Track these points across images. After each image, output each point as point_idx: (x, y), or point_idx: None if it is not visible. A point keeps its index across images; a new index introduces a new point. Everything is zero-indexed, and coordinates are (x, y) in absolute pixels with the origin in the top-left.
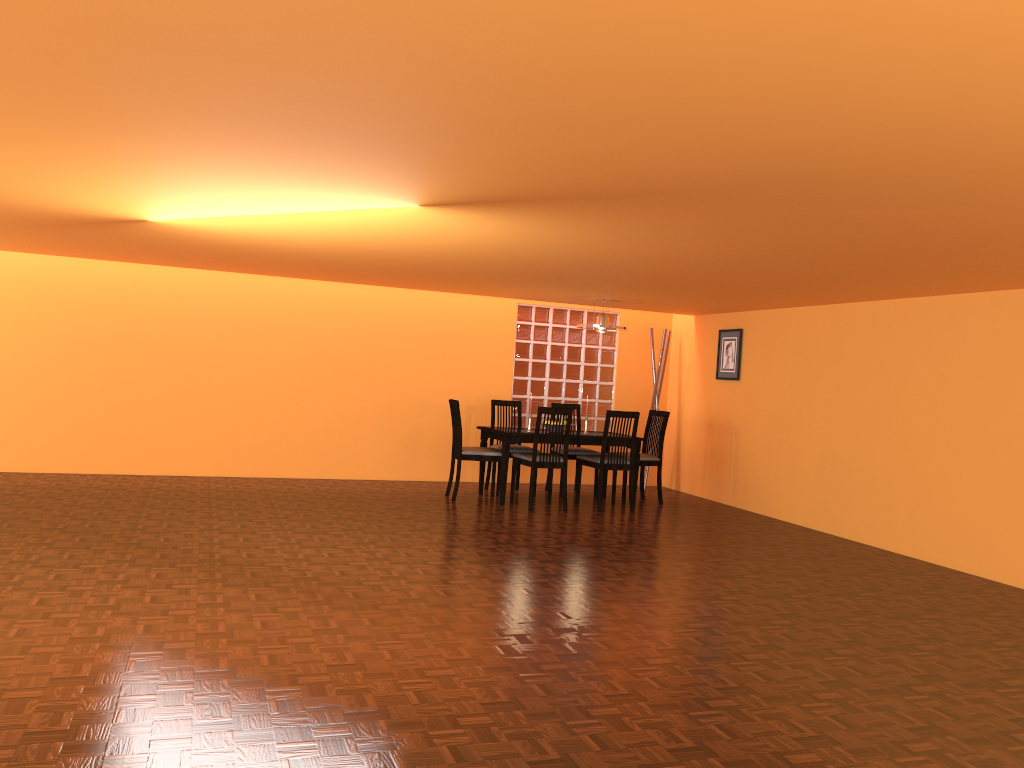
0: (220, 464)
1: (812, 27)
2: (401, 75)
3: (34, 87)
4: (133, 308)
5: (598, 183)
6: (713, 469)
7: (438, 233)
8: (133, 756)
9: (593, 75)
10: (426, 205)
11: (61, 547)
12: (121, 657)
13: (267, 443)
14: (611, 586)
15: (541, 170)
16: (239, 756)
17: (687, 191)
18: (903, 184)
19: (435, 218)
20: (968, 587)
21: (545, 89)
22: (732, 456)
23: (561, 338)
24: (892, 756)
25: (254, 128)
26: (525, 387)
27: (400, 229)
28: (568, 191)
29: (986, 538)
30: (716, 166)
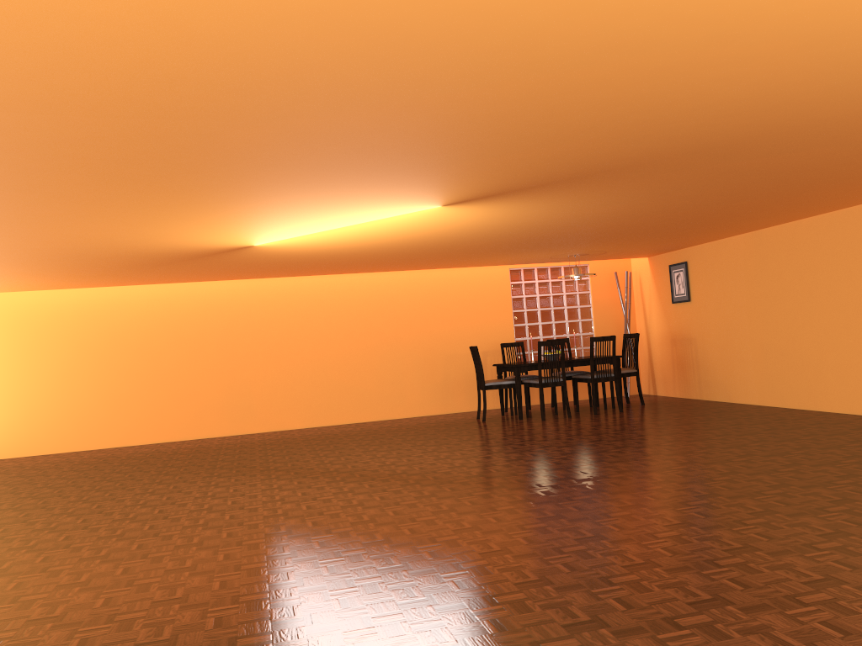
0: (307, 418)
1: (676, 70)
2: (440, 131)
3: (220, 172)
4: (231, 313)
5: (562, 172)
6: (680, 373)
7: (453, 223)
8: (335, 558)
9: (554, 113)
10: (446, 205)
11: (226, 476)
12: (300, 521)
13: (339, 399)
14: (612, 454)
15: (524, 170)
16: (396, 553)
17: (623, 168)
18: (767, 140)
19: (452, 213)
20: None
21: (525, 124)
22: (694, 361)
23: (546, 290)
24: (815, 514)
25: (344, 174)
26: (524, 331)
27: (426, 224)
28: (543, 180)
29: None
30: (639, 150)
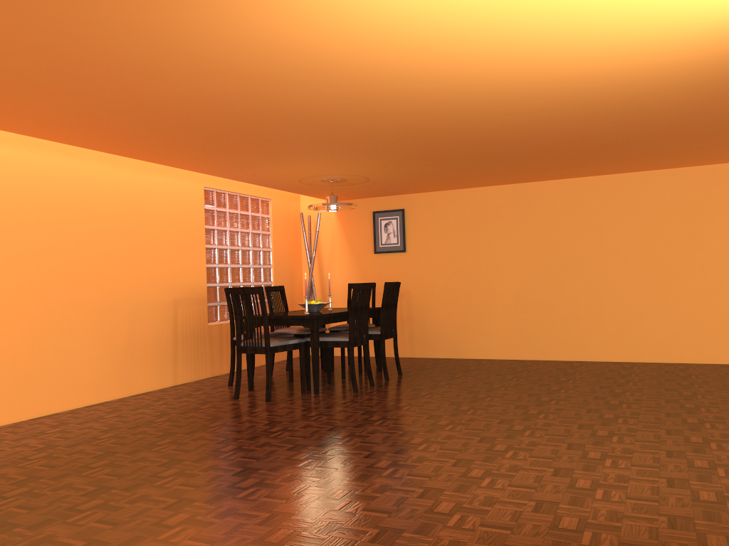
0: None
1: None
2: None
3: None
4: None
5: None
6: None
7: (630, 51)
8: None
9: None
10: None
11: None
12: None
13: None
14: (726, 426)
15: None
16: None
17: None
18: None
19: None
20: (728, 369)
21: None
22: (404, 316)
23: (236, 223)
24: None
25: None
26: (215, 275)
27: (624, 36)
28: None
29: (696, 336)
30: None
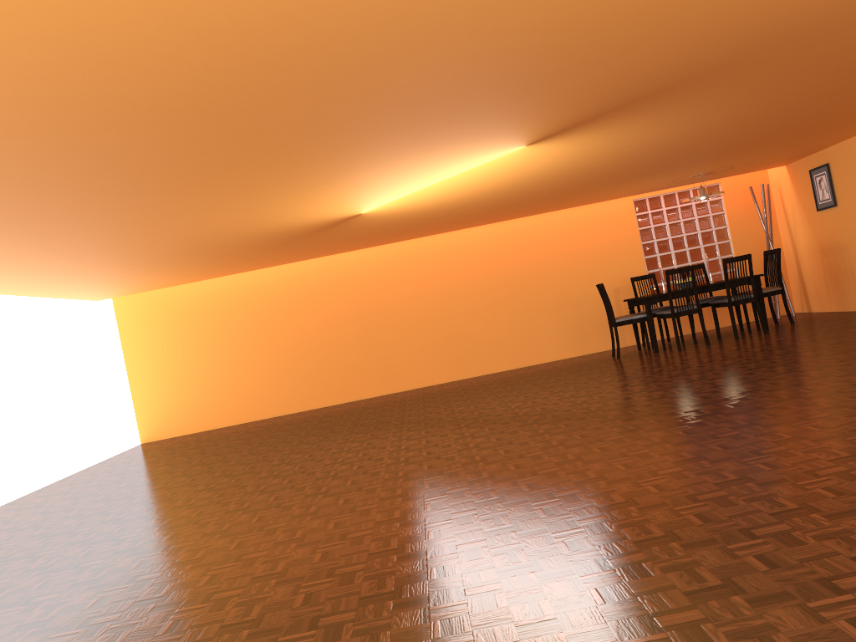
0: (446, 373)
1: None
2: (483, 70)
3: (294, 148)
4: (363, 281)
5: (636, 90)
6: (835, 285)
7: (547, 161)
8: (439, 496)
9: (593, 30)
10: (530, 144)
11: (364, 432)
12: (418, 466)
13: (474, 351)
14: (741, 377)
15: (593, 95)
16: (496, 487)
17: (702, 73)
18: None
19: (540, 151)
20: None
21: (569, 47)
22: (848, 270)
23: (675, 216)
24: None
25: (411, 130)
26: (656, 262)
27: (520, 167)
28: (619, 102)
29: None
30: (710, 51)
